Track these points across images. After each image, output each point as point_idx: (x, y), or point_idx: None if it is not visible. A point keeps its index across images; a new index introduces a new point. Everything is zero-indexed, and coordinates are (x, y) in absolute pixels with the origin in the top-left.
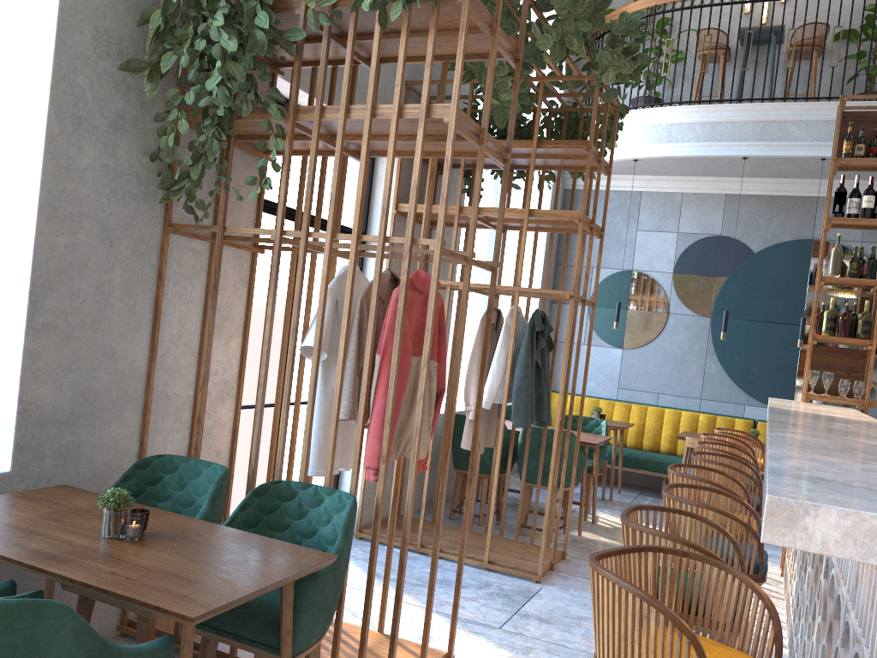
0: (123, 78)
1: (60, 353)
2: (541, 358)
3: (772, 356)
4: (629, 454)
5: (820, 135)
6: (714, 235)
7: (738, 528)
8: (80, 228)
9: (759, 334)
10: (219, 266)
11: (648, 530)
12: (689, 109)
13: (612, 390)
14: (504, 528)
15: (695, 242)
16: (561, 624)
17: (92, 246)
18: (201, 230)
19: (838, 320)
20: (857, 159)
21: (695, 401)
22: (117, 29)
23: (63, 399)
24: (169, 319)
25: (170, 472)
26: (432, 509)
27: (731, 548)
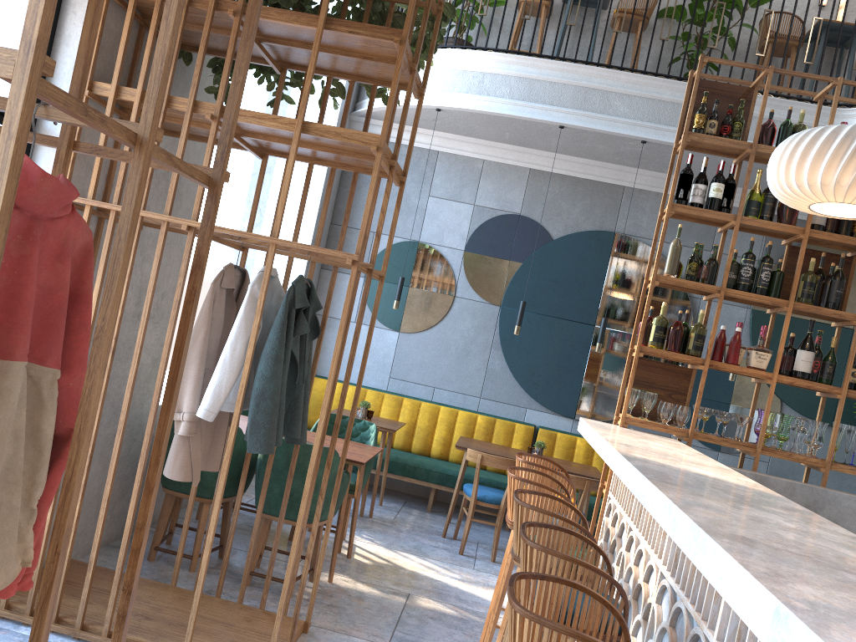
0: None
1: None
2: (301, 348)
3: (561, 357)
4: (397, 458)
5: (644, 114)
6: (513, 213)
7: None
8: None
9: (549, 331)
10: None
11: None
12: (507, 58)
13: (383, 379)
14: (227, 573)
15: (491, 218)
16: None
17: None
18: None
19: (670, 331)
20: (711, 137)
21: (474, 399)
22: None
23: None
24: None
25: None
26: None
27: None
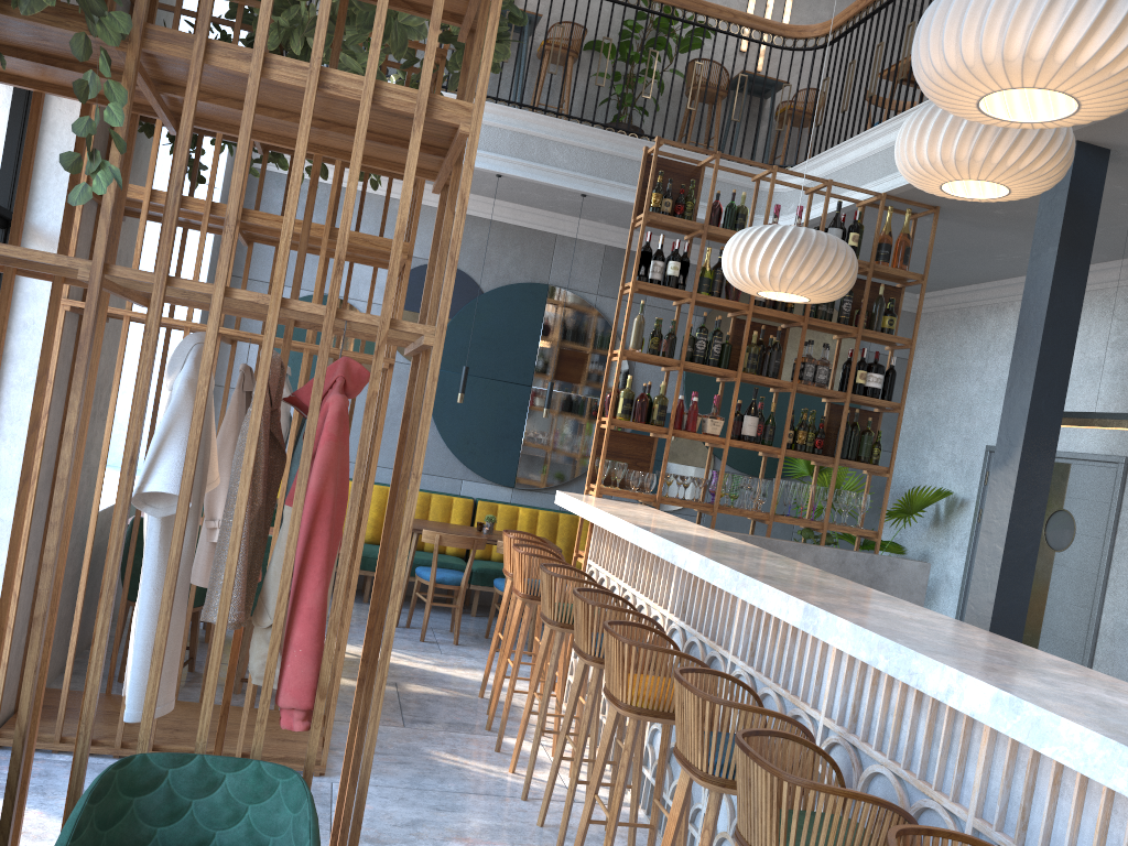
0: None
1: None
2: None
3: (497, 422)
4: None
5: (584, 166)
6: None
7: (797, 733)
8: None
9: (484, 394)
10: None
11: (830, 790)
12: None
13: None
14: None
15: (414, 268)
16: (398, 840)
17: None
18: None
19: (637, 403)
20: (668, 217)
21: None
22: None
23: None
24: None
25: None
26: (79, 665)
27: (831, 772)
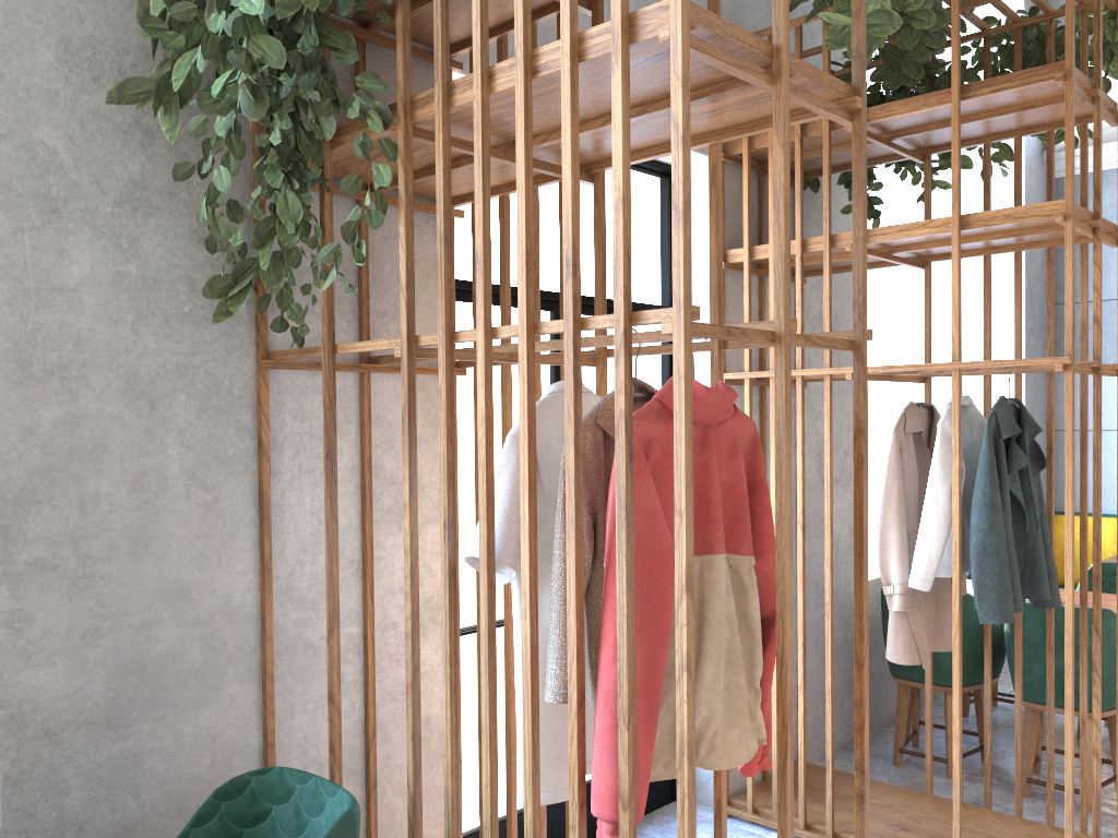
0: (135, 119)
1: (72, 607)
2: (1023, 485)
3: None
4: None
5: None
6: None
7: None
8: (83, 388)
9: None
10: (333, 416)
11: None
12: None
13: None
14: (996, 780)
15: None
16: None
17: (114, 414)
18: (306, 356)
19: None
20: None
21: None
22: (110, 36)
23: (92, 685)
24: (292, 513)
25: (280, 800)
26: None
27: None
